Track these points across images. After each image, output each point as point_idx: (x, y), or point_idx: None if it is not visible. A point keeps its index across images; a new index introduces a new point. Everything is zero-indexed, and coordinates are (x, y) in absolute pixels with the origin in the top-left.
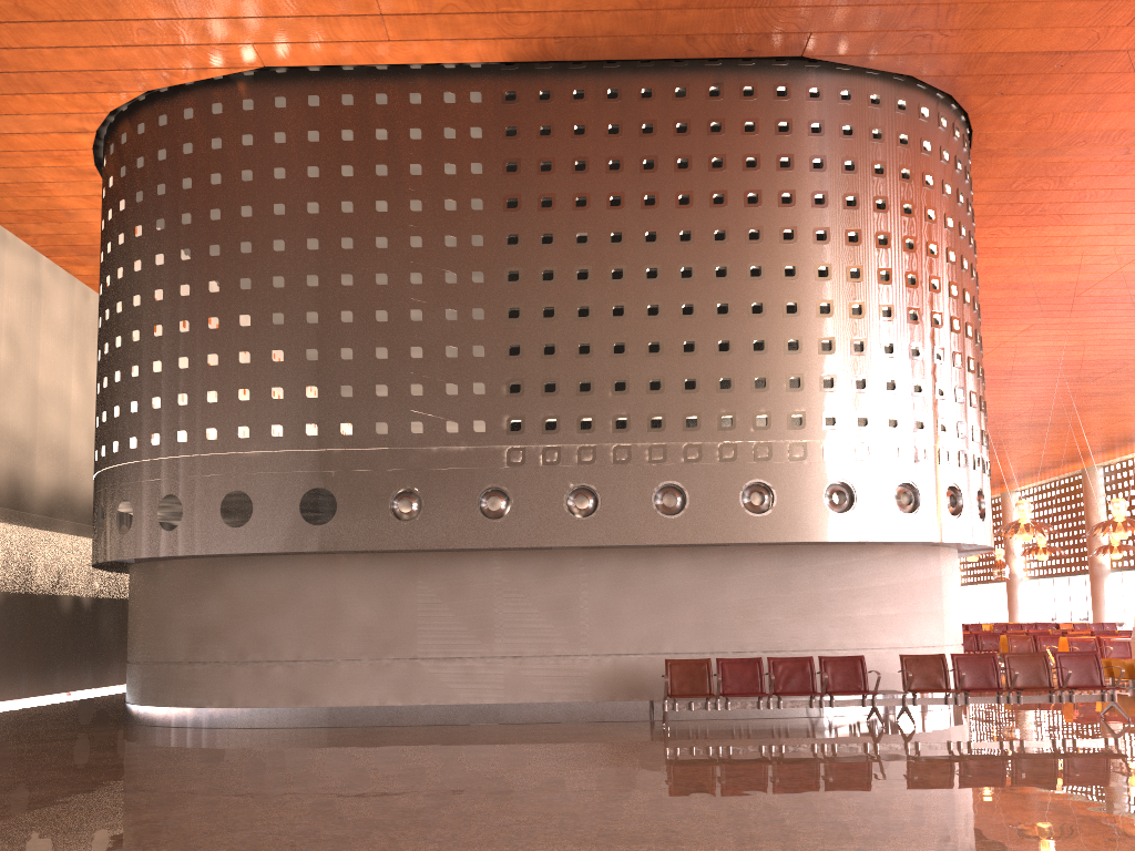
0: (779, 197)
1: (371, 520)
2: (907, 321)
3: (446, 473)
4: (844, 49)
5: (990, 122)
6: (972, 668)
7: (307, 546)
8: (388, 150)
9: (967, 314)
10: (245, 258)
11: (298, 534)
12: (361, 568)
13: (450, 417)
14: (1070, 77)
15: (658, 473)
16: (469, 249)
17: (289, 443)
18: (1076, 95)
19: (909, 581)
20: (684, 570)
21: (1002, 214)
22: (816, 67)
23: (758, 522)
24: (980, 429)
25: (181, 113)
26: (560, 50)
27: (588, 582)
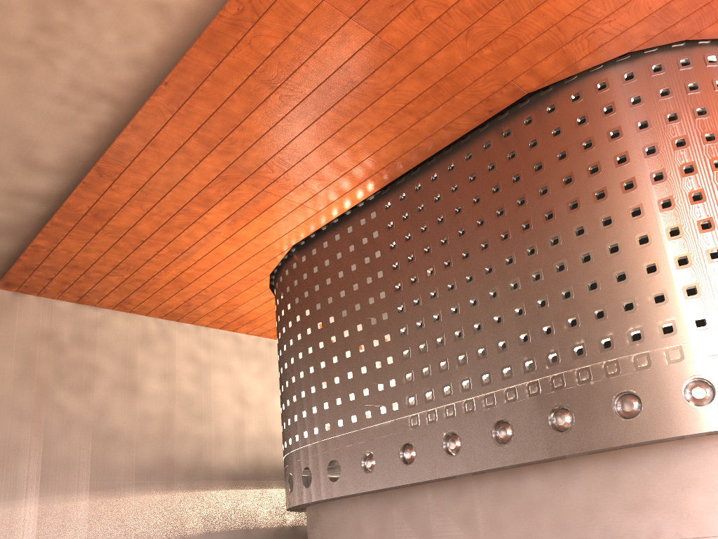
0: (538, 192)
1: (355, 474)
2: (667, 239)
3: (383, 439)
4: (548, 73)
5: None
6: None
7: (331, 495)
8: (342, 262)
9: None
10: (299, 342)
11: (328, 488)
12: (367, 503)
13: (381, 404)
14: None
15: (492, 414)
16: (379, 301)
17: (320, 436)
18: None
19: None
20: (537, 482)
21: None
22: (548, 91)
23: (563, 438)
24: None
25: (279, 279)
26: (393, 171)
27: (479, 498)
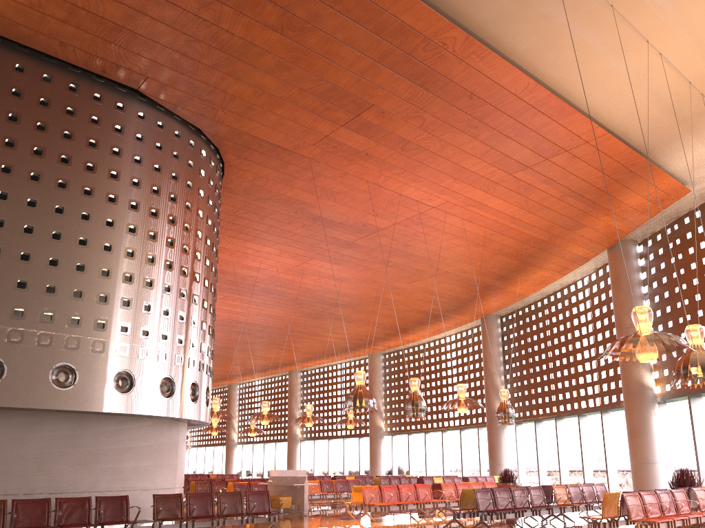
0: (109, 172)
1: None
2: (180, 274)
3: None
4: (165, 96)
5: (235, 172)
6: (198, 503)
7: None
8: None
9: (212, 278)
10: None
11: None
12: None
13: None
14: (280, 162)
15: None
16: None
17: None
18: (281, 173)
19: (160, 443)
20: None
21: (227, 228)
22: (144, 100)
23: (62, 394)
24: (212, 349)
25: None
26: None
27: None
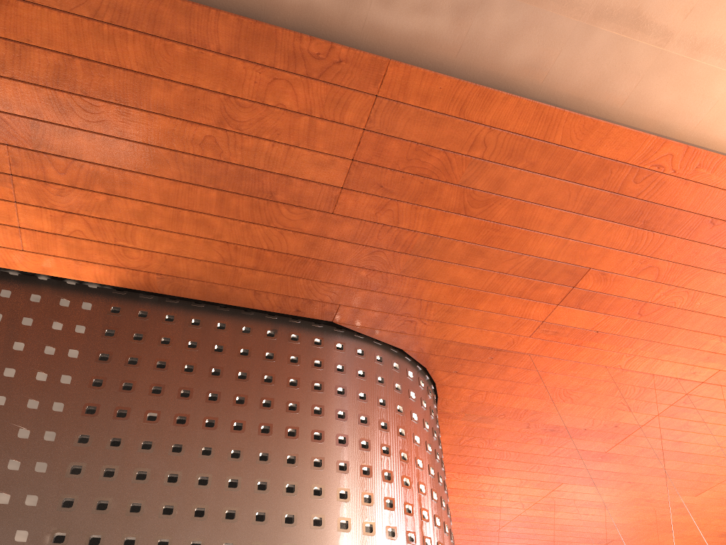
0: (312, 409)
1: None
2: (404, 512)
3: None
4: (360, 321)
5: (449, 392)
6: None
7: None
8: None
9: (444, 515)
10: None
11: None
12: None
13: None
14: (497, 366)
15: None
16: (48, 412)
17: None
18: (500, 381)
19: None
20: None
21: (454, 462)
22: (341, 331)
23: None
24: None
25: None
26: (160, 284)
27: None
